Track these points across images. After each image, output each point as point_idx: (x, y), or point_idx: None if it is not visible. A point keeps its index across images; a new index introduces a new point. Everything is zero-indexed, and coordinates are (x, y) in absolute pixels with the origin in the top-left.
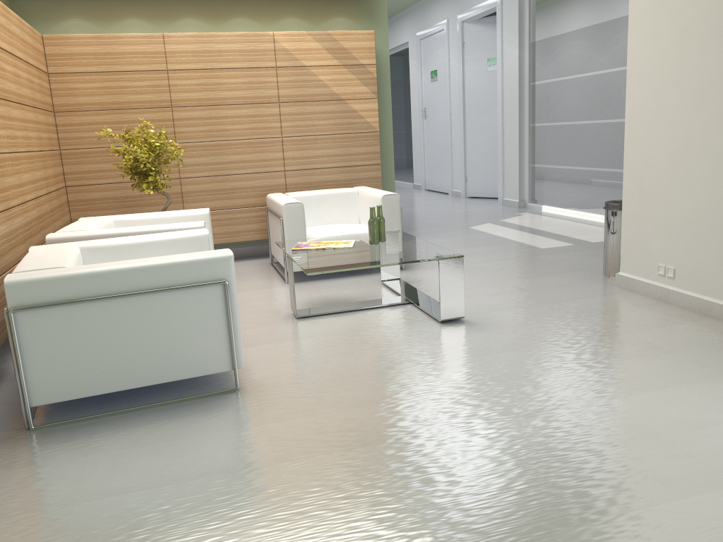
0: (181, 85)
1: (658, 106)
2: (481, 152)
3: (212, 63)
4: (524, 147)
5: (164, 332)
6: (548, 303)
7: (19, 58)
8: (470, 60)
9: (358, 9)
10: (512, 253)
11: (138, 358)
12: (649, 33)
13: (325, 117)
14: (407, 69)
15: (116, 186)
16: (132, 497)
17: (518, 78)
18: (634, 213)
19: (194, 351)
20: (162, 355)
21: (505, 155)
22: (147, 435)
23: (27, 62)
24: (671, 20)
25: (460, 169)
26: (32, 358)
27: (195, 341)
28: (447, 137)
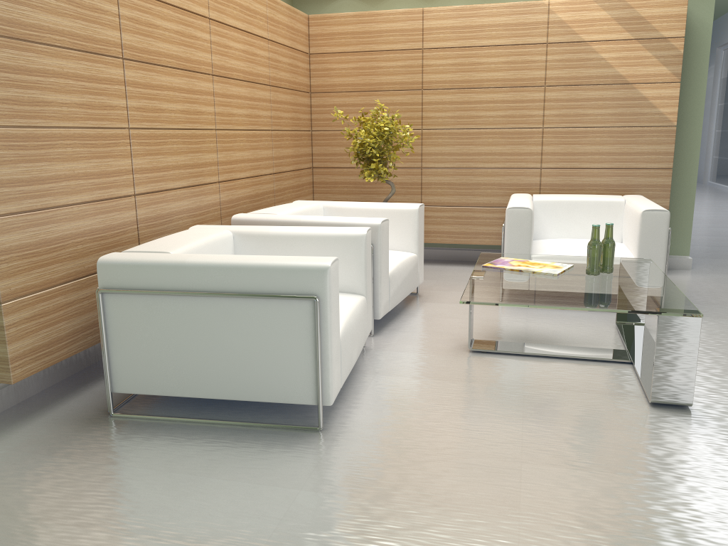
0: (434, 66)
1: None
2: None
3: (471, 40)
4: None
5: (244, 344)
6: None
7: (261, 37)
8: None
9: None
10: None
11: (215, 366)
12: None
13: (602, 105)
14: None
15: (358, 171)
16: (89, 538)
17: None
18: None
19: (275, 373)
20: (239, 369)
21: None
22: (184, 459)
23: (274, 41)
24: None
25: None
26: (116, 343)
27: (277, 361)
28: None
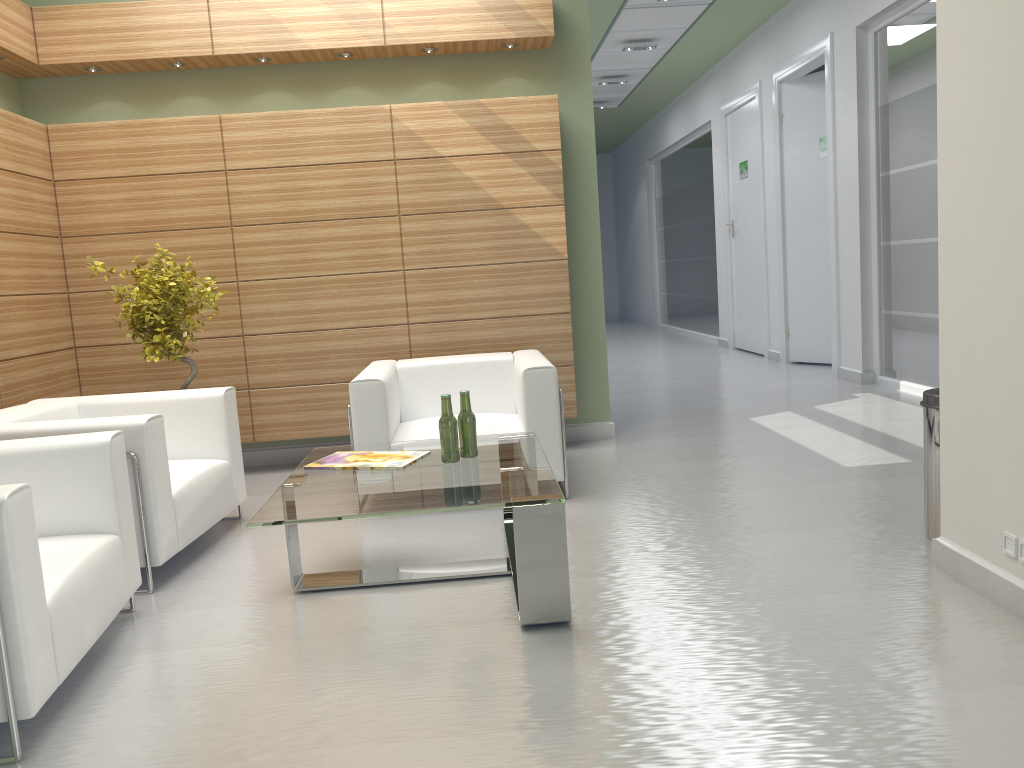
0: (246, 193)
1: (992, 200)
2: (812, 288)
3: (293, 157)
4: (872, 280)
5: None
6: (765, 598)
7: None
8: (792, 142)
9: (541, 63)
10: (785, 473)
11: None
12: (972, 52)
13: (476, 237)
14: (712, 162)
15: None
16: None
17: (858, 167)
18: (959, 419)
19: None
20: None
21: (842, 295)
22: None
23: None
24: (1007, 19)
25: (779, 317)
26: None
27: None
28: (761, 265)
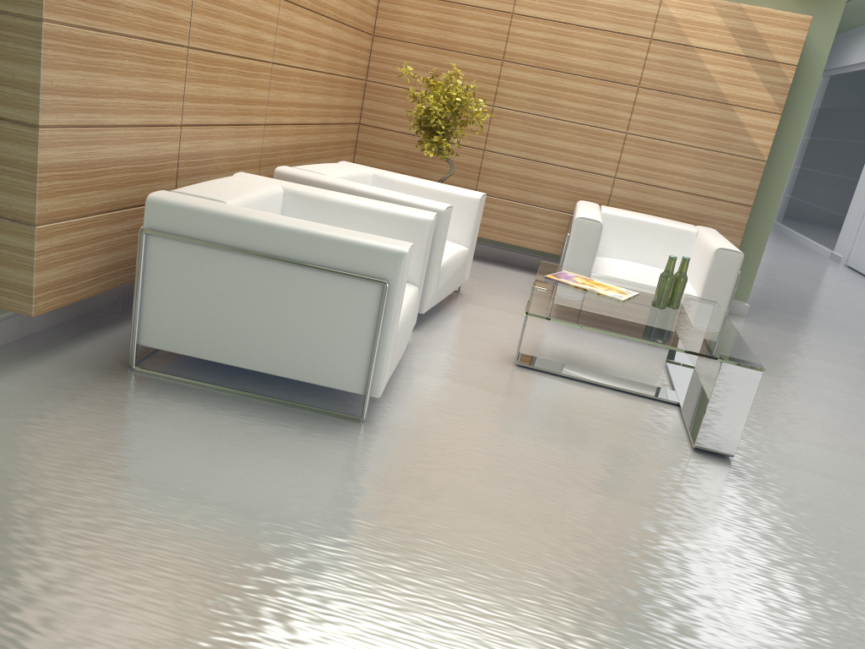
0: (522, 36)
1: None
2: None
3: (569, 15)
4: None
5: (297, 318)
6: None
7: None
8: None
9: None
10: None
11: (261, 336)
12: None
13: (695, 122)
14: None
15: (411, 139)
16: (131, 492)
17: None
18: None
19: (325, 354)
20: (287, 343)
21: None
22: (220, 428)
23: None
24: None
25: None
26: (152, 292)
27: (330, 342)
28: None
